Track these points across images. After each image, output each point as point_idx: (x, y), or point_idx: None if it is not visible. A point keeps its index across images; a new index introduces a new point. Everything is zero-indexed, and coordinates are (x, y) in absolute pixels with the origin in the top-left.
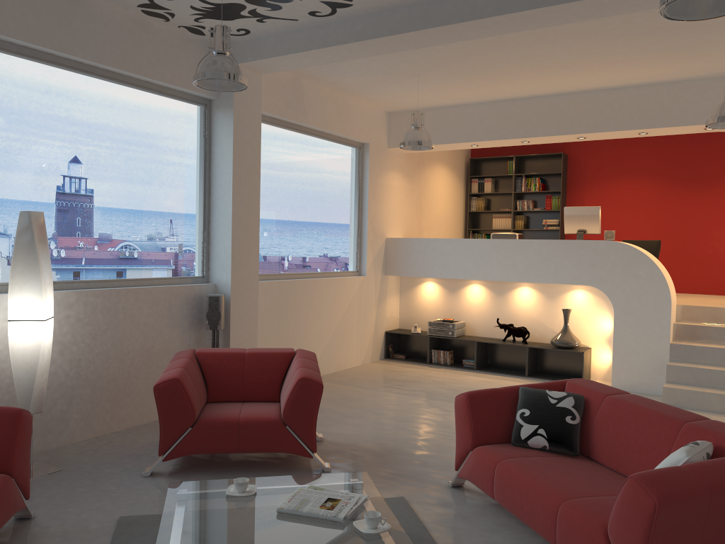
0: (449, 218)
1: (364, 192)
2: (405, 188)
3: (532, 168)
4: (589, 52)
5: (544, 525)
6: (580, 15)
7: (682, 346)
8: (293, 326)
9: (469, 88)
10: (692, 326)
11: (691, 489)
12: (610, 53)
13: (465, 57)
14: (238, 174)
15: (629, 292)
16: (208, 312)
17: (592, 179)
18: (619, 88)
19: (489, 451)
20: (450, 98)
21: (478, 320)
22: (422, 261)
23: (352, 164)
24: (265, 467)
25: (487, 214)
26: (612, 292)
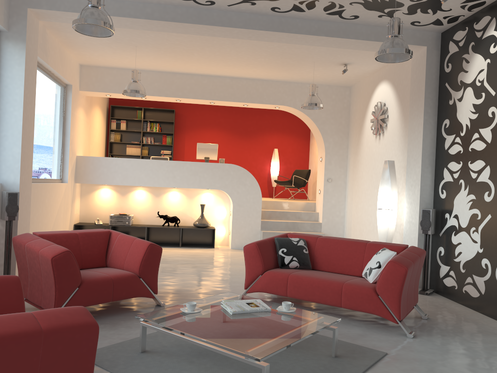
0: (100, 145)
1: (67, 120)
2: (85, 120)
3: (152, 117)
4: (245, 56)
5: (333, 298)
6: (281, 39)
7: (267, 222)
8: (36, 220)
9: (157, 61)
10: (268, 211)
11: (410, 263)
12: (254, 59)
13: (180, 42)
14: (26, 96)
15: (240, 193)
16: (8, 205)
17: (190, 128)
18: (237, 78)
19: (277, 272)
20: (137, 64)
21: (142, 213)
22: (107, 173)
23: (61, 99)
24: (120, 311)
25: (121, 145)
26: (231, 193)
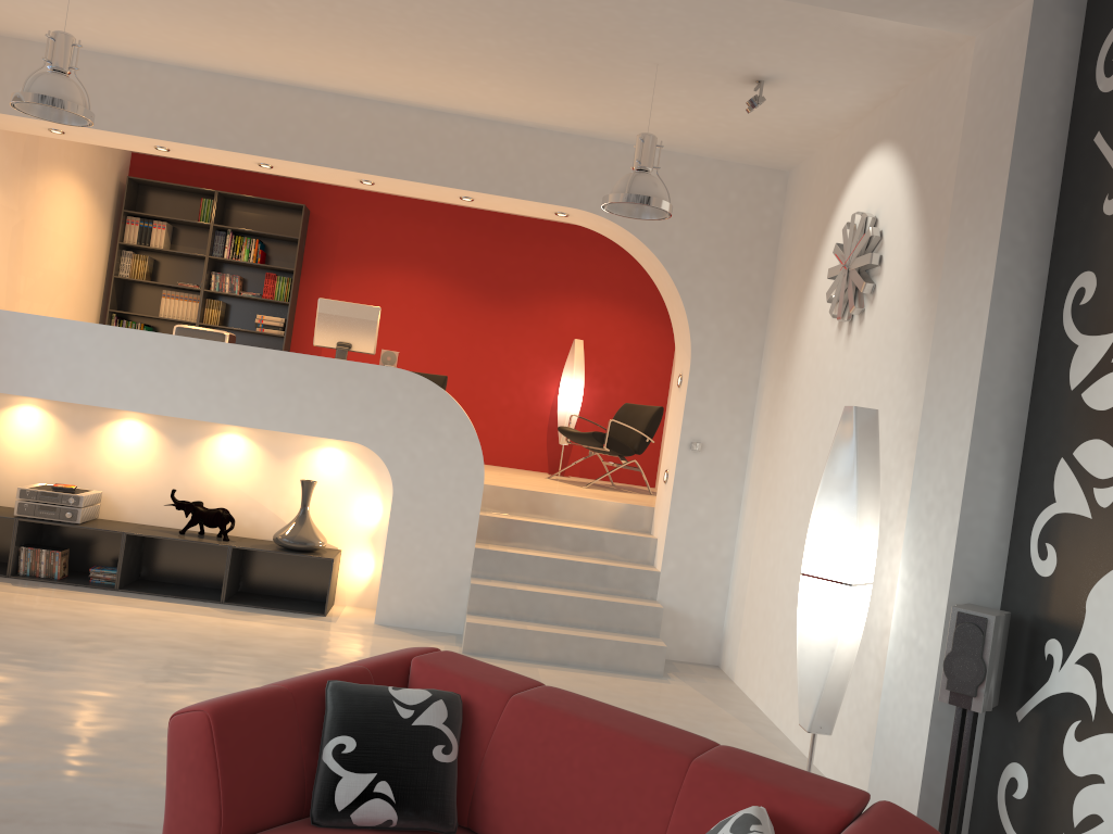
0: (76, 283)
1: None
2: None
3: (245, 221)
4: (434, 26)
5: None
6: None
7: (493, 553)
8: None
9: (179, 28)
10: (505, 520)
11: None
12: (466, 41)
13: None
14: None
15: (421, 459)
16: None
17: (347, 260)
18: (443, 113)
19: None
20: (128, 39)
21: (130, 490)
22: (19, 362)
23: None
24: None
25: (151, 289)
26: (393, 458)
